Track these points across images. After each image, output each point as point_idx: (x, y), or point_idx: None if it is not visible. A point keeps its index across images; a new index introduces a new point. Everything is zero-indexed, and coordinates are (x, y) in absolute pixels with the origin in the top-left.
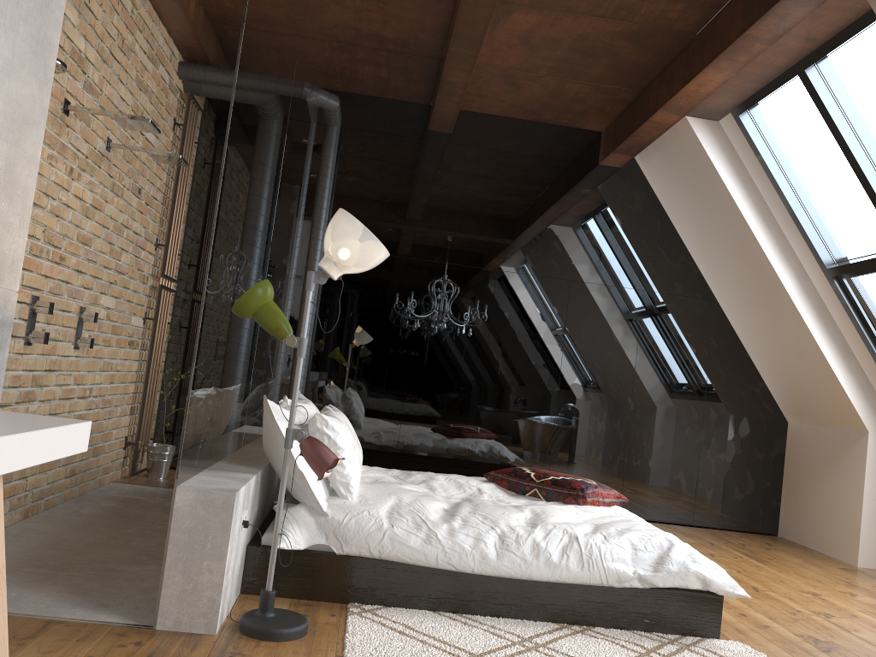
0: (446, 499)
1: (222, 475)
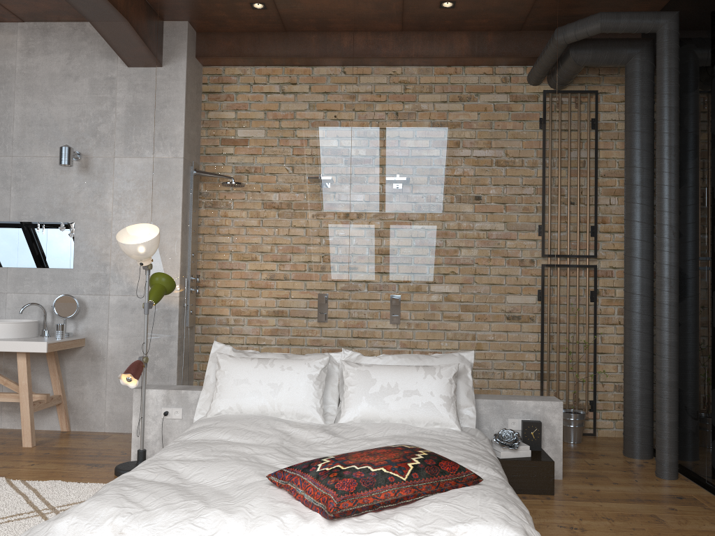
0: (274, 443)
1: (194, 387)
